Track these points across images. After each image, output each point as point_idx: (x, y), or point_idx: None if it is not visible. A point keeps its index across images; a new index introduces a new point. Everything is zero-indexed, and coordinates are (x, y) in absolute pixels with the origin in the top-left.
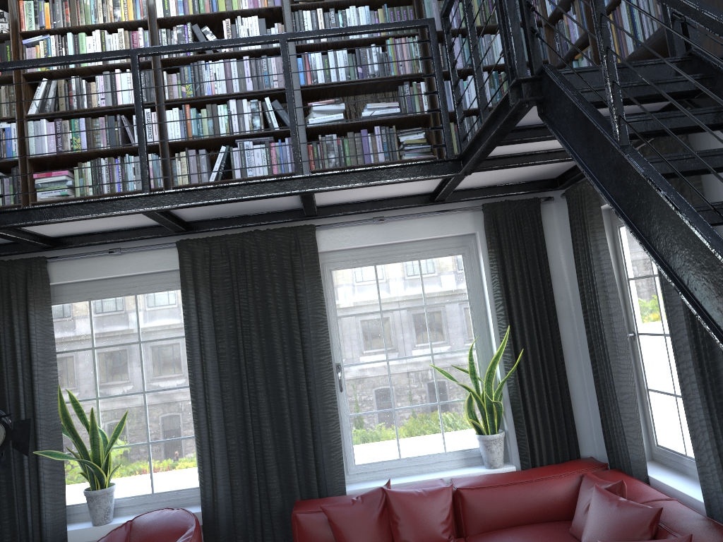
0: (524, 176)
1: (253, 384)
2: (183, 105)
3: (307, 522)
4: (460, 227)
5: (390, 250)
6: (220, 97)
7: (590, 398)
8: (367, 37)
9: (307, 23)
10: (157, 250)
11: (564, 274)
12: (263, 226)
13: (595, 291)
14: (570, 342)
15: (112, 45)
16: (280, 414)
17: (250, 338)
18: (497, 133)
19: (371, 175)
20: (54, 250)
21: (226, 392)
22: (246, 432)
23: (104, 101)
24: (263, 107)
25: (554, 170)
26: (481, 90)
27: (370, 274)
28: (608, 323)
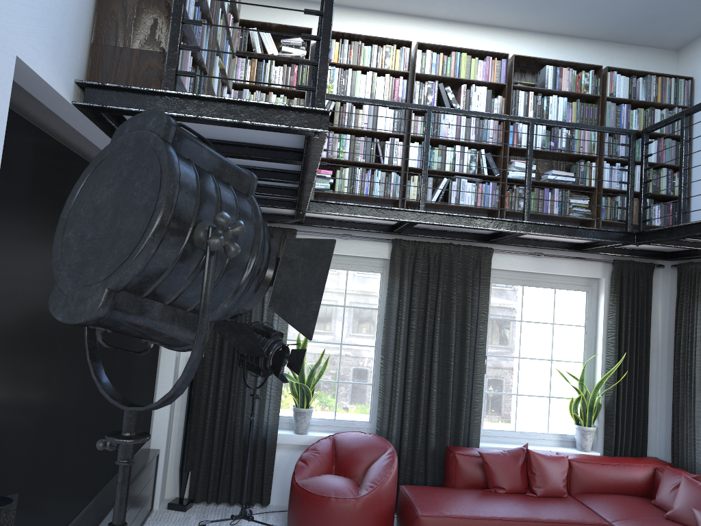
0: (652, 247)
1: (429, 355)
2: (423, 141)
3: (463, 461)
4: (592, 272)
5: (535, 277)
6: (450, 141)
7: (659, 415)
8: (561, 120)
9: (520, 100)
10: (373, 242)
11: (658, 322)
12: (453, 240)
13: (693, 341)
14: (653, 372)
15: (379, 85)
16: (446, 381)
17: (433, 321)
18: (699, 235)
19: (574, 231)
20: (299, 225)
21: (411, 357)
22: (419, 389)
23: (366, 125)
24: (479, 156)
25: (676, 248)
26: (683, 200)
27: (518, 291)
28: (699, 366)
